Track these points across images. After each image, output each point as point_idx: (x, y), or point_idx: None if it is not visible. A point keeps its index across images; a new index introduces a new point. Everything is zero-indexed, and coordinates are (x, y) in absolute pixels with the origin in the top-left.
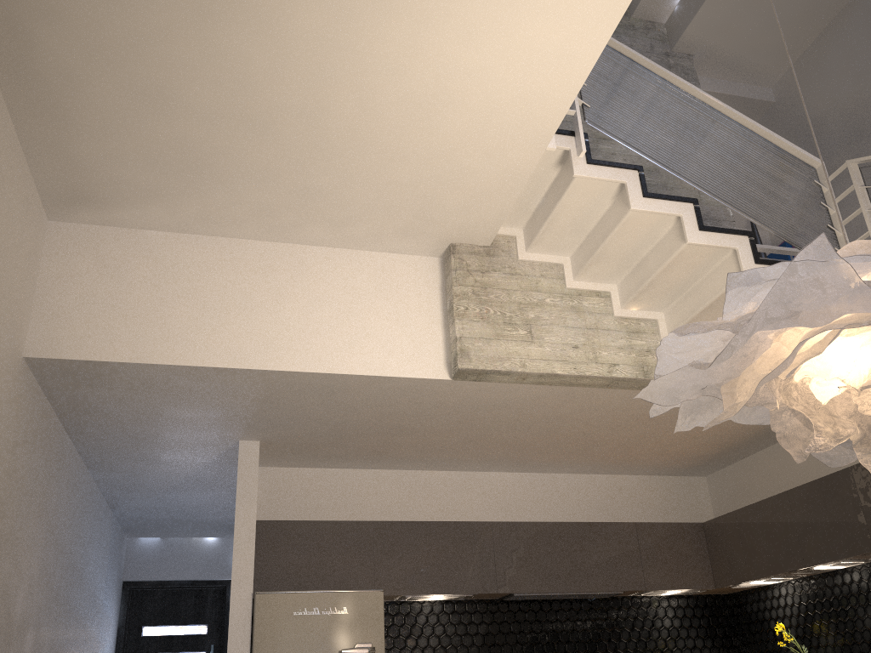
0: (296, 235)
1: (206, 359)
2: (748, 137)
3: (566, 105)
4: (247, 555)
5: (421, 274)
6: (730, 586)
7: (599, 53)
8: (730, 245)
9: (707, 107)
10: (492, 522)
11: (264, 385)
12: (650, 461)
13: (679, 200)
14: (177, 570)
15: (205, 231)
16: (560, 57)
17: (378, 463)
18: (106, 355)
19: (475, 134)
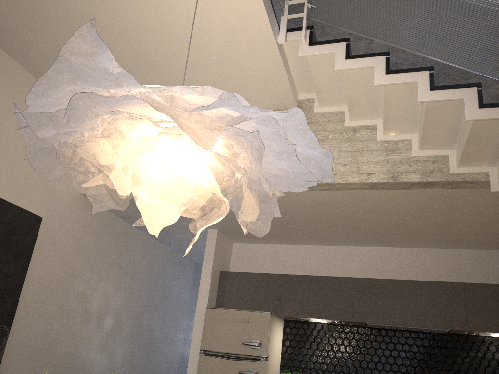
0: None
1: None
2: None
3: (263, 15)
4: (205, 288)
5: None
6: None
7: None
8: (410, 80)
9: None
10: (354, 278)
11: None
12: (480, 239)
13: (373, 55)
14: None
15: None
16: None
17: (293, 241)
18: None
19: (230, 46)
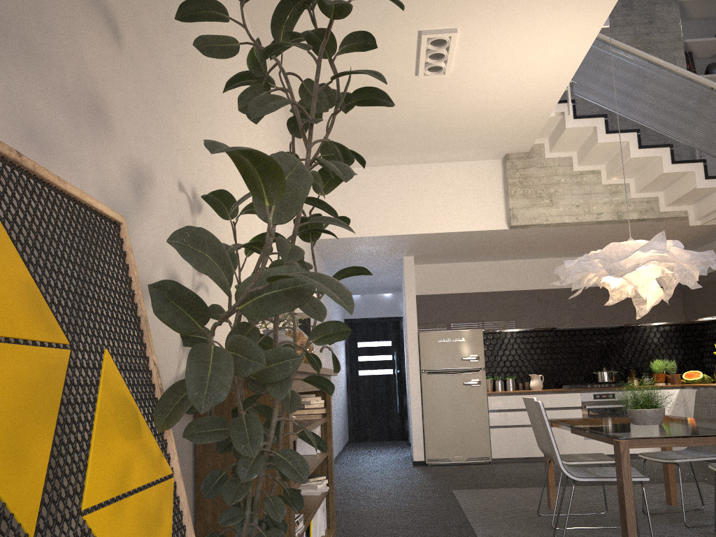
0: (424, 161)
1: (387, 231)
2: (678, 81)
3: (554, 103)
4: (413, 314)
5: (491, 170)
6: (692, 320)
7: (565, 87)
8: (657, 155)
9: (652, 66)
10: (543, 289)
11: (415, 238)
12: None
13: (627, 132)
14: (371, 312)
15: (379, 165)
16: (546, 91)
17: (478, 259)
18: (344, 235)
19: (509, 118)
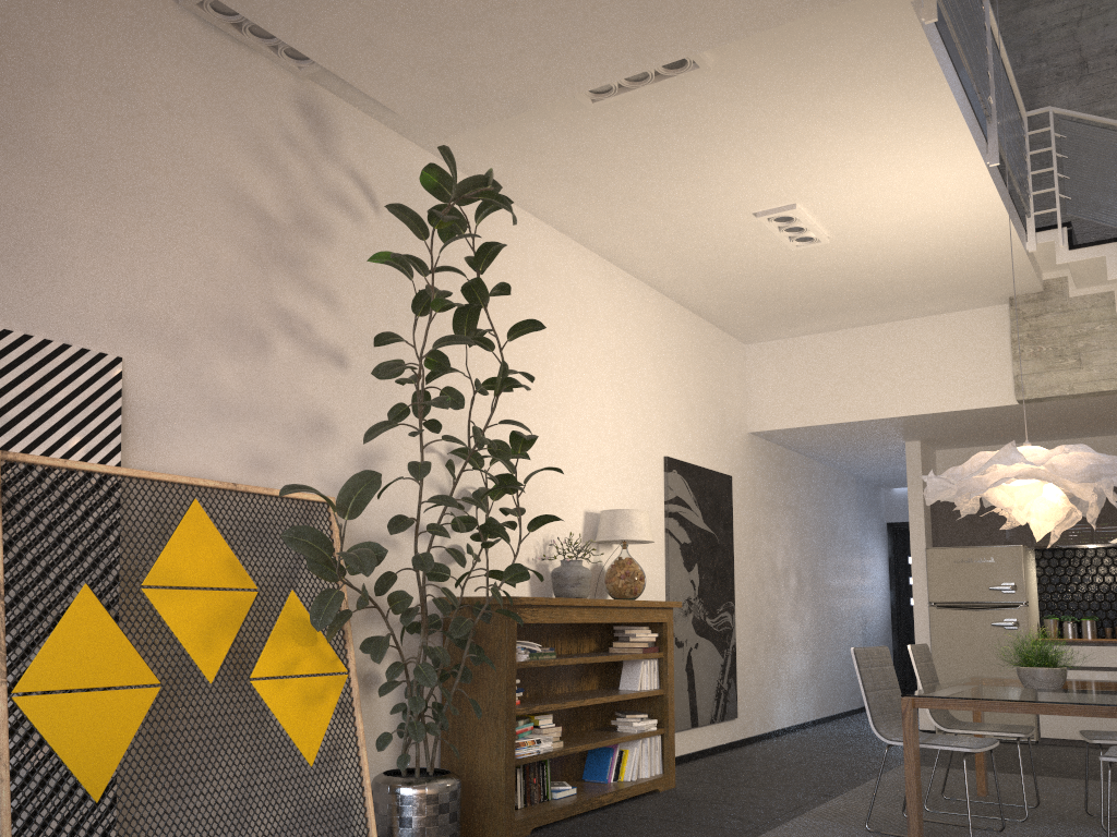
0: (891, 318)
1: (844, 417)
2: None
3: (1015, 240)
4: (918, 523)
5: (993, 321)
6: None
7: (1010, 223)
8: None
9: None
10: None
11: (890, 422)
12: None
13: None
14: None
15: (833, 329)
16: (985, 231)
17: (1033, 439)
18: (789, 424)
19: (965, 263)
